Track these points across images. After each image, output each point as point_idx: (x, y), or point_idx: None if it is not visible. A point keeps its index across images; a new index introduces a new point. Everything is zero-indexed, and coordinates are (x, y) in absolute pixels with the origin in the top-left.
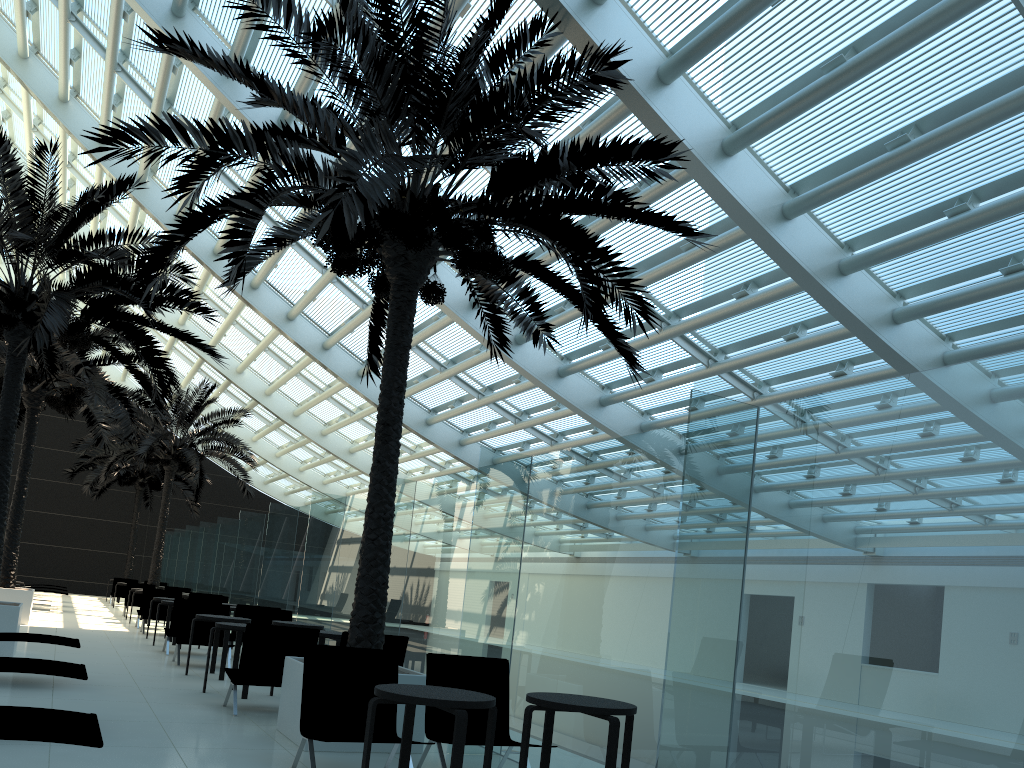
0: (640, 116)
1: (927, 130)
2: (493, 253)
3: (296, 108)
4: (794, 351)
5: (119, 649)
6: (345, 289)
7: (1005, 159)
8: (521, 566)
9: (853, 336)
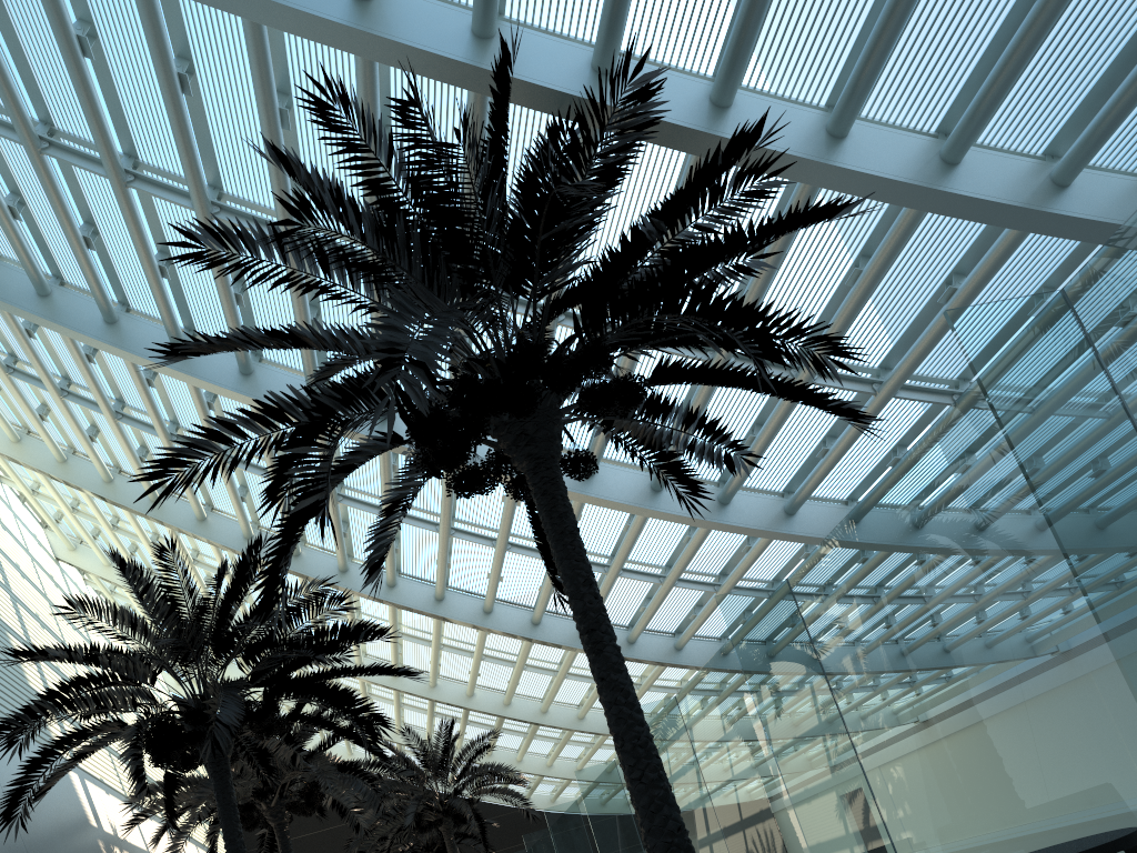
0: None
1: None
2: (622, 377)
3: (336, 341)
4: None
5: None
6: (523, 549)
7: None
8: (846, 723)
9: None
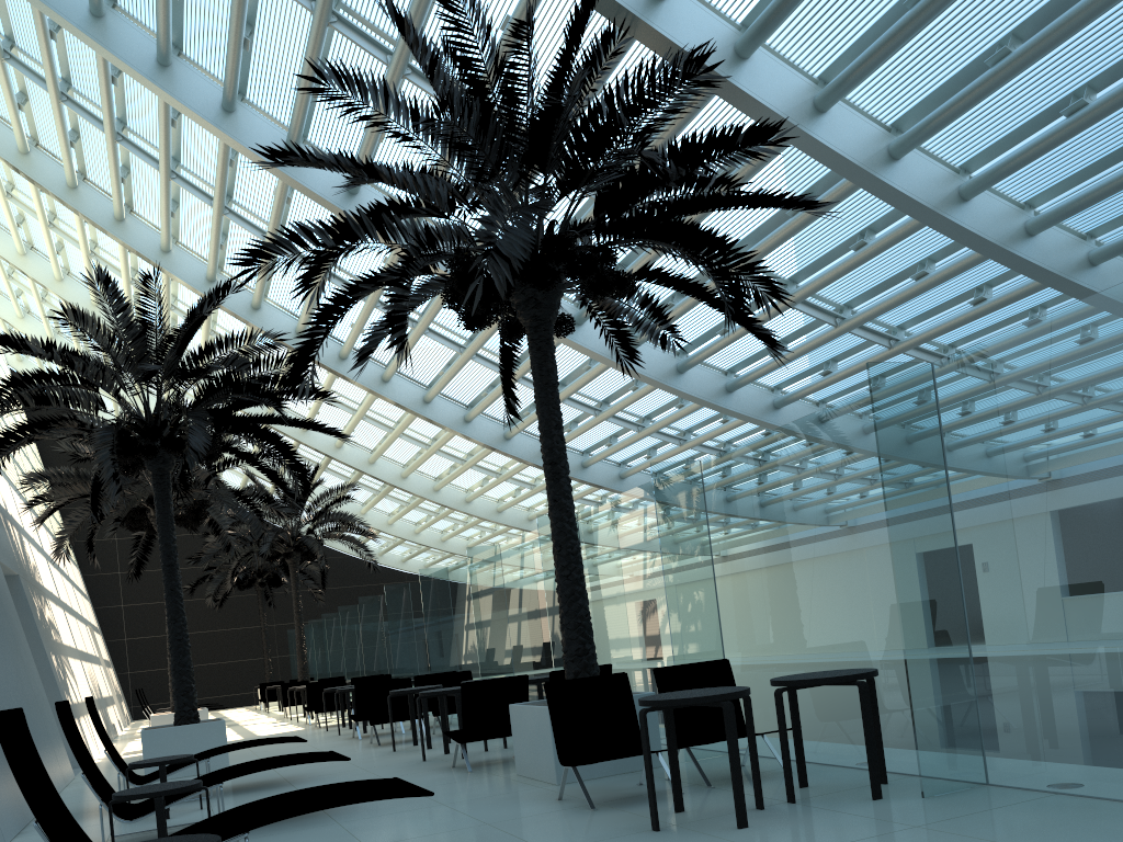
0: (726, 97)
1: (1026, 36)
2: (617, 272)
3: (406, 184)
4: (926, 289)
5: (313, 744)
6: (439, 337)
7: (1115, 44)
8: (714, 569)
9: (987, 259)
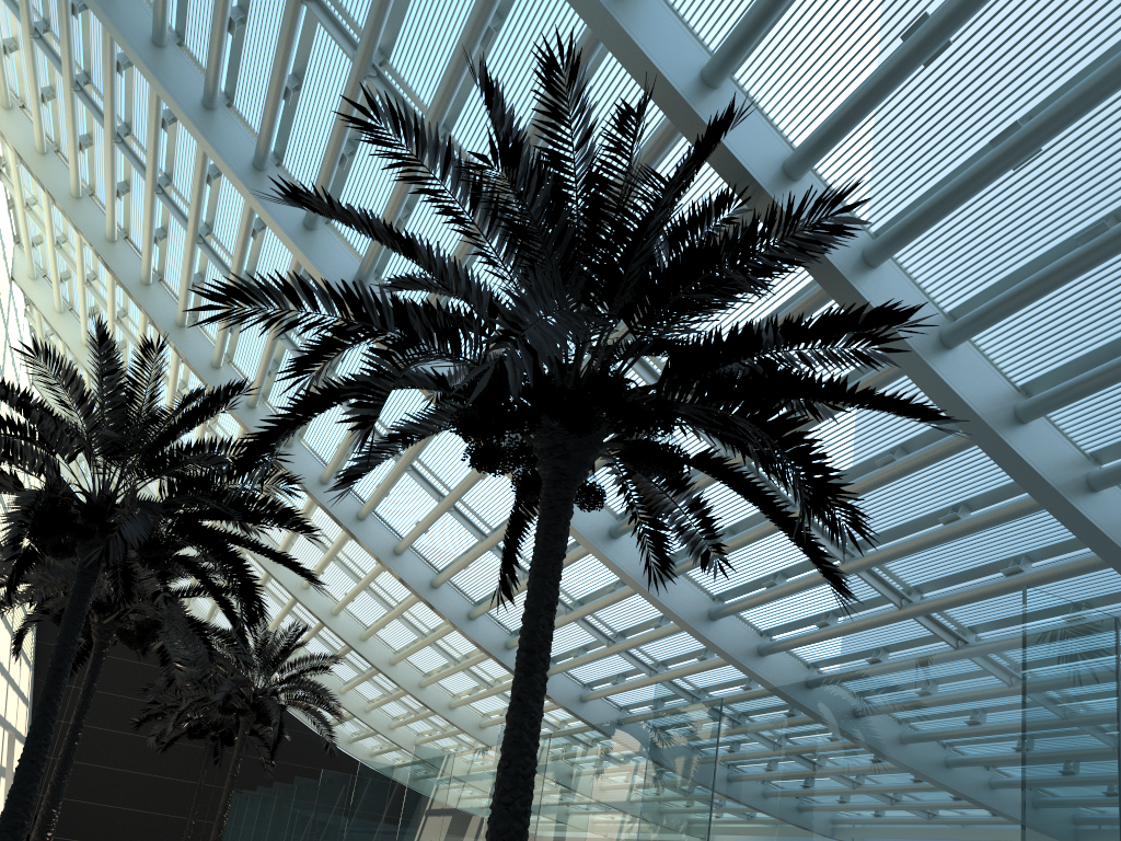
0: (842, 301)
1: None
2: (671, 446)
3: (444, 272)
4: (1018, 588)
5: None
6: (463, 519)
7: None
8: None
9: (1101, 568)
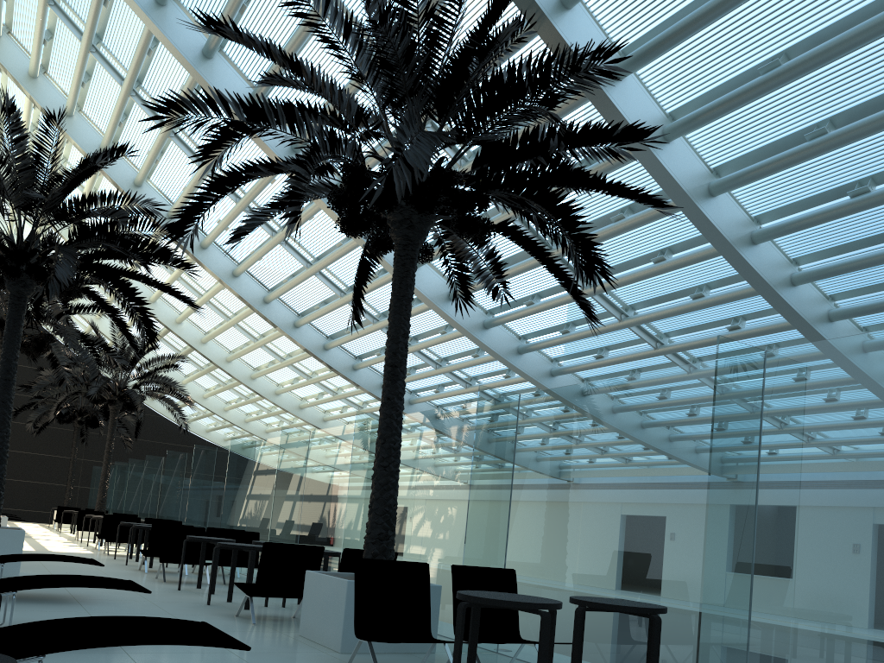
0: (597, 105)
1: (839, 124)
2: (483, 219)
3: (323, 87)
4: (700, 308)
5: (101, 568)
6: (292, 250)
7: None
8: (512, 489)
9: (754, 296)
